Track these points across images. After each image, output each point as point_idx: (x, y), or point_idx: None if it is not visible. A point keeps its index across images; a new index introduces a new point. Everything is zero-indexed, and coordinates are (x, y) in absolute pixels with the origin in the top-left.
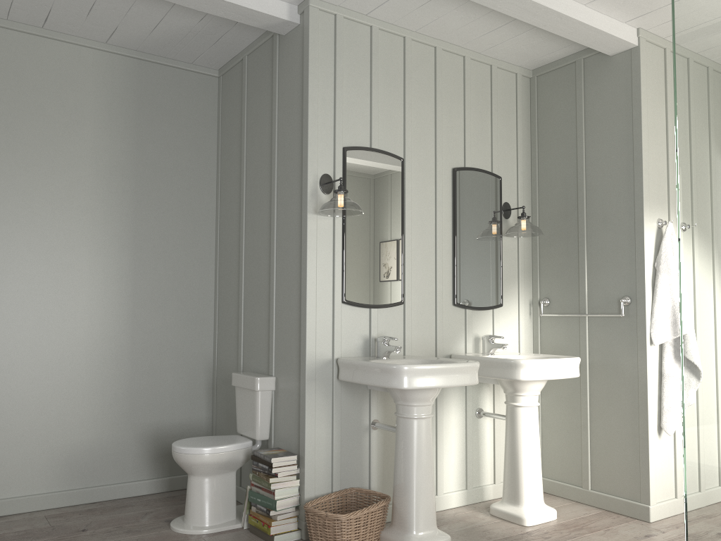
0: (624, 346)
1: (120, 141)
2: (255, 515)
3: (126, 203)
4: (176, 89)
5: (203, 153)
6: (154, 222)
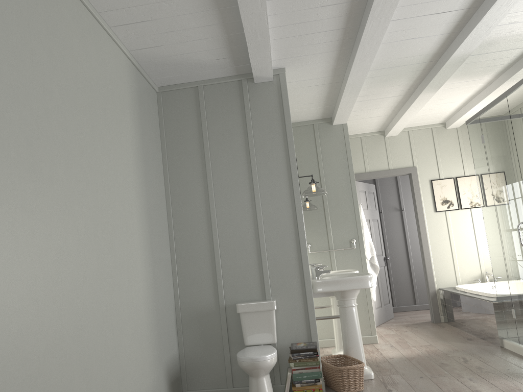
0: (355, 263)
1: (137, 131)
2: (300, 389)
3: (143, 182)
4: (147, 96)
5: (158, 147)
6: (151, 197)
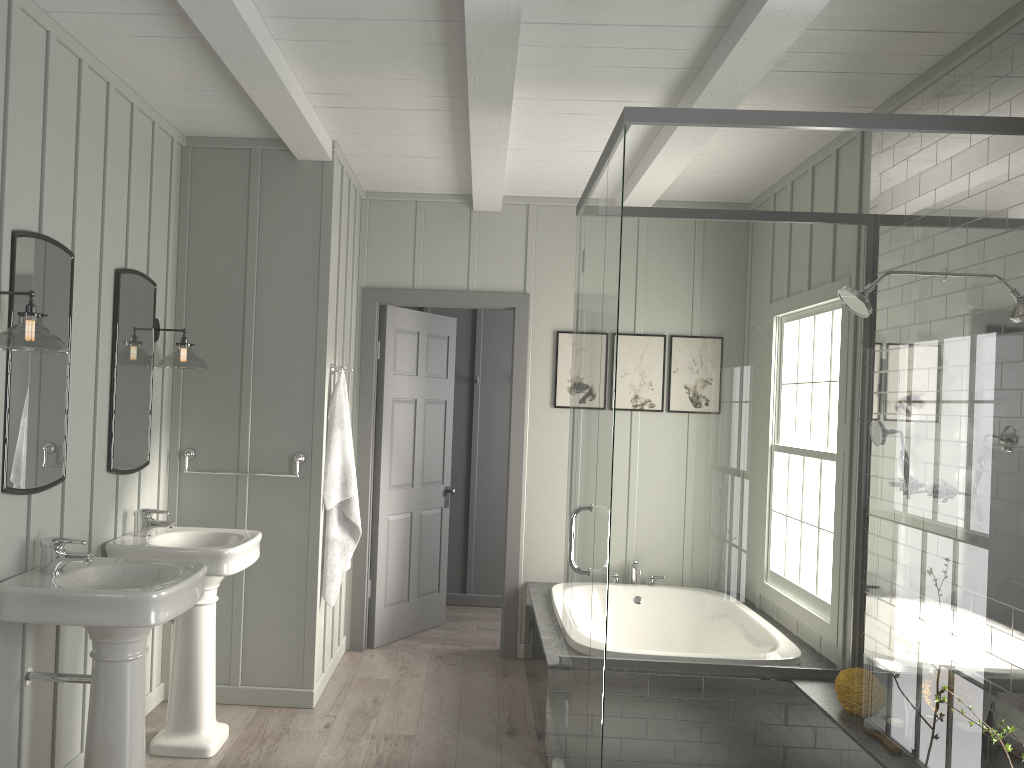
0: (293, 512)
1: None
2: None
3: None
4: None
5: None
6: None
